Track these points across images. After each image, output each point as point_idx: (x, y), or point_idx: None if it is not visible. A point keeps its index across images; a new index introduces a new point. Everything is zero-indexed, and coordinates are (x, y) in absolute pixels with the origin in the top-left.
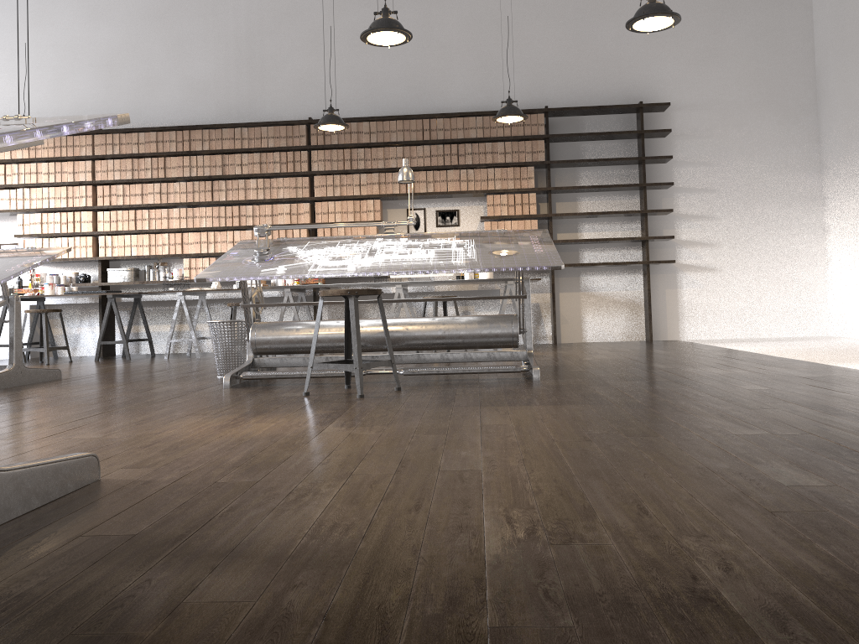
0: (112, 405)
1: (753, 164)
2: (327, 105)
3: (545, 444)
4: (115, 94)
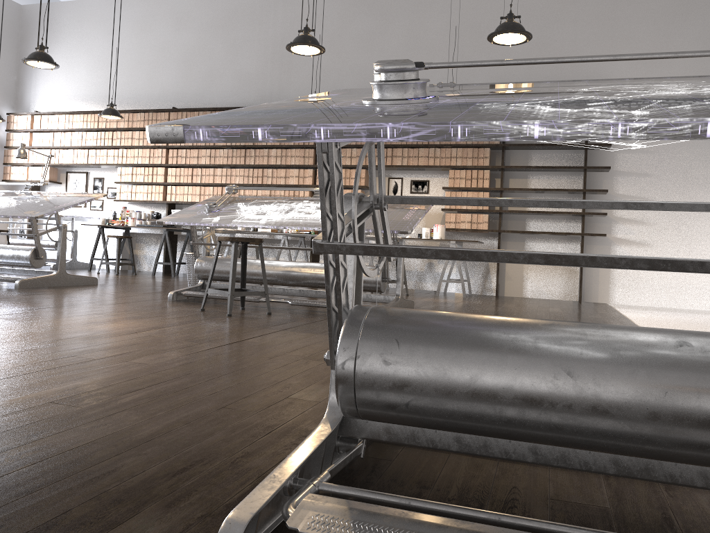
0: (75, 303)
1: (691, 154)
2: None
3: (236, 356)
4: (188, 82)
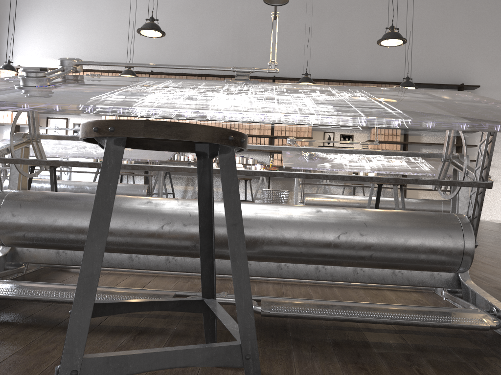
0: None
1: None
2: (282, 69)
3: None
4: (161, 52)
